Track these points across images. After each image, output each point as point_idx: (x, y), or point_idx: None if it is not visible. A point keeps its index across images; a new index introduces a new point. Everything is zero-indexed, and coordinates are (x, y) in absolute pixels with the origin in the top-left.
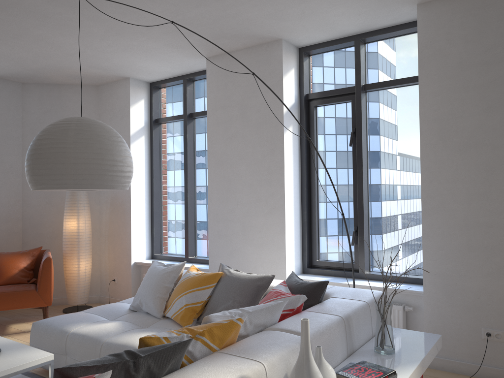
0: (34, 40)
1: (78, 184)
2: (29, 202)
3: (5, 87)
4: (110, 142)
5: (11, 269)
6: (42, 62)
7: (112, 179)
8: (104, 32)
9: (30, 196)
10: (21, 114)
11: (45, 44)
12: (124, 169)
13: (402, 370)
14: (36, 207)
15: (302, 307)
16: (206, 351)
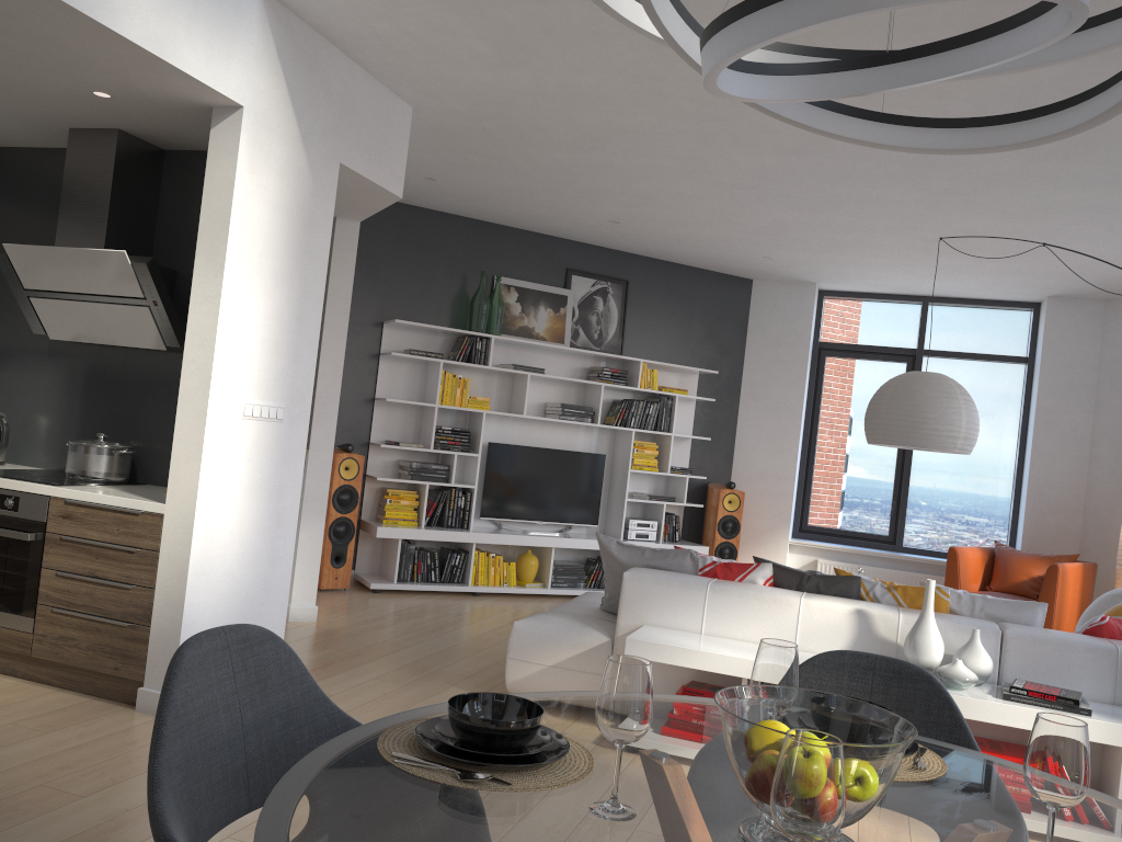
0: (1040, 253)
1: (886, 440)
2: (1095, 488)
3: (1076, 309)
4: (924, 398)
5: (1018, 573)
6: (1089, 273)
7: (921, 437)
8: (1108, 231)
9: (1098, 478)
10: (1099, 348)
11: (1059, 255)
12: (940, 428)
13: (1121, 722)
14: (1104, 497)
15: (1101, 632)
16: (895, 605)
